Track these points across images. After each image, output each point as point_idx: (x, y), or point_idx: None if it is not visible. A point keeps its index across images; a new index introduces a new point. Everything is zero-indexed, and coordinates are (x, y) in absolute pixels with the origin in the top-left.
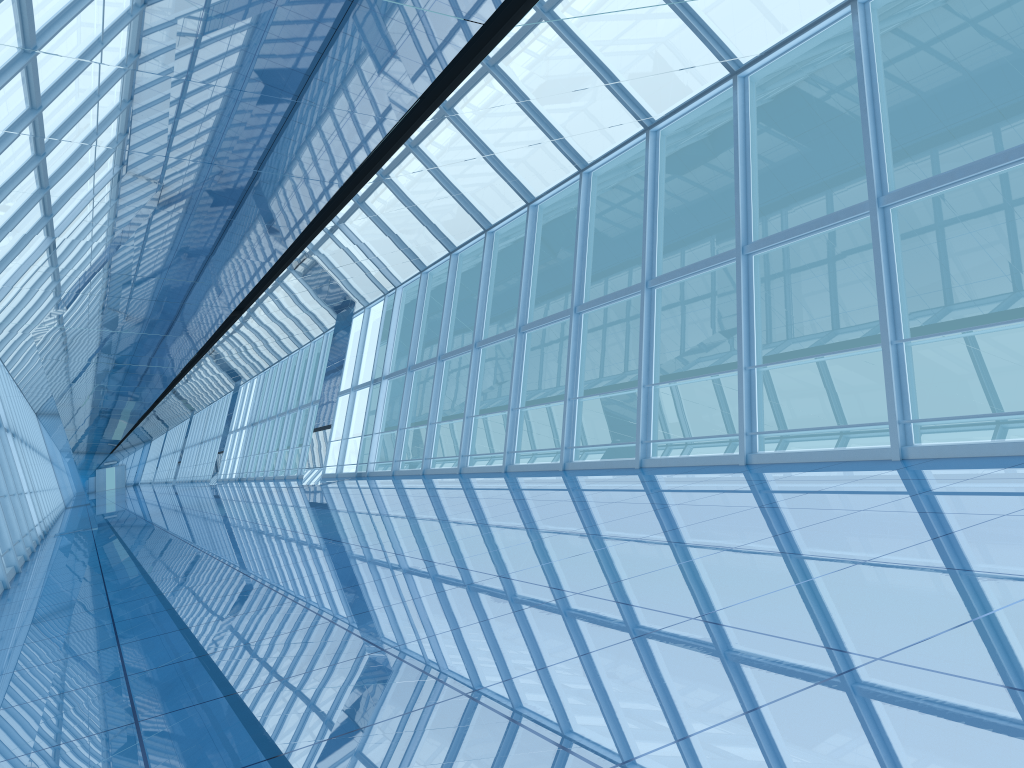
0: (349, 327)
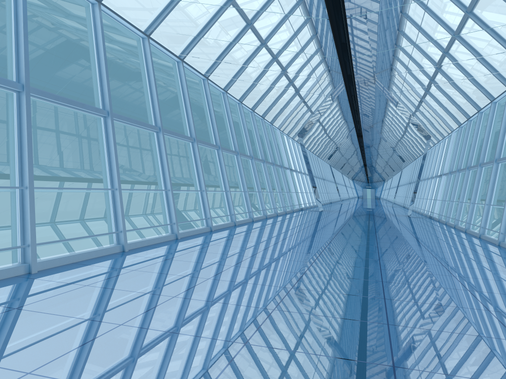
0: (427, 148)
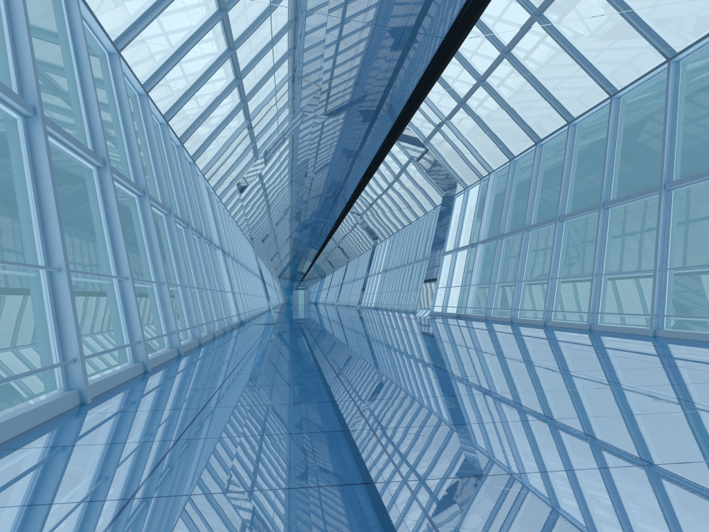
0: (452, 201)
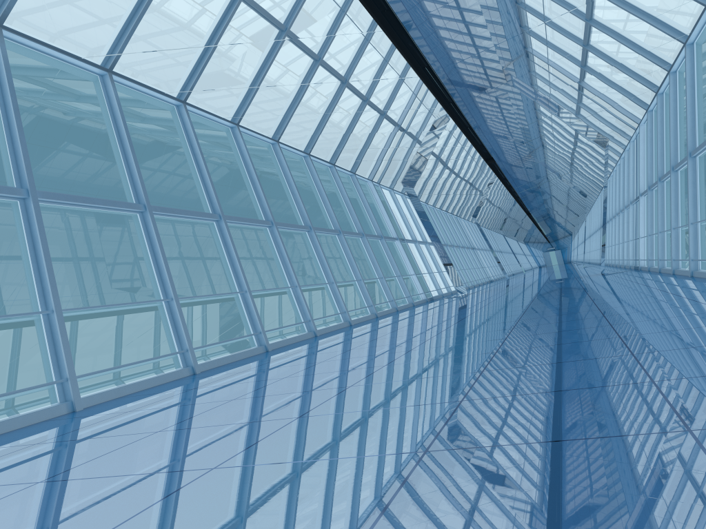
0: (607, 159)
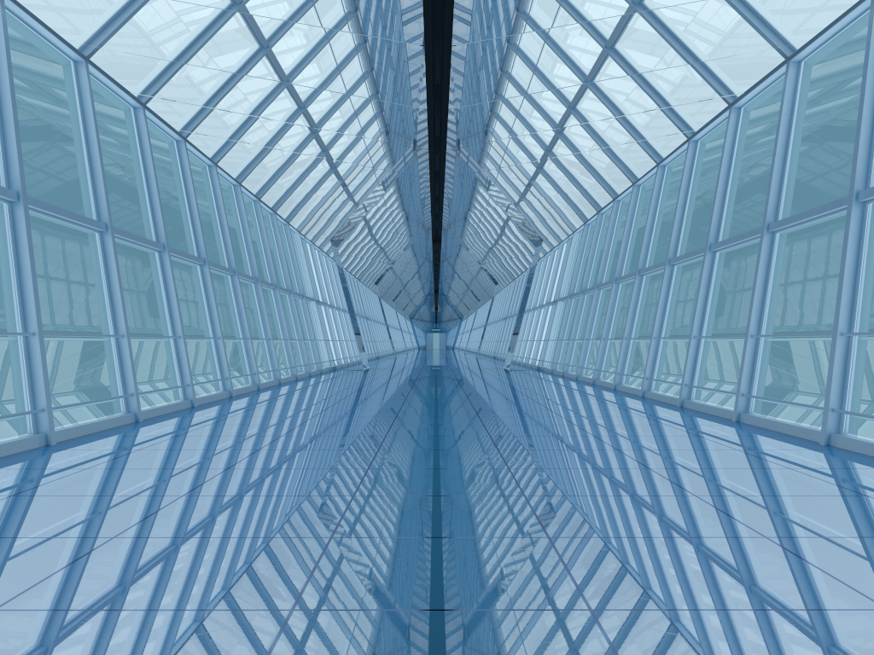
0: (537, 258)
